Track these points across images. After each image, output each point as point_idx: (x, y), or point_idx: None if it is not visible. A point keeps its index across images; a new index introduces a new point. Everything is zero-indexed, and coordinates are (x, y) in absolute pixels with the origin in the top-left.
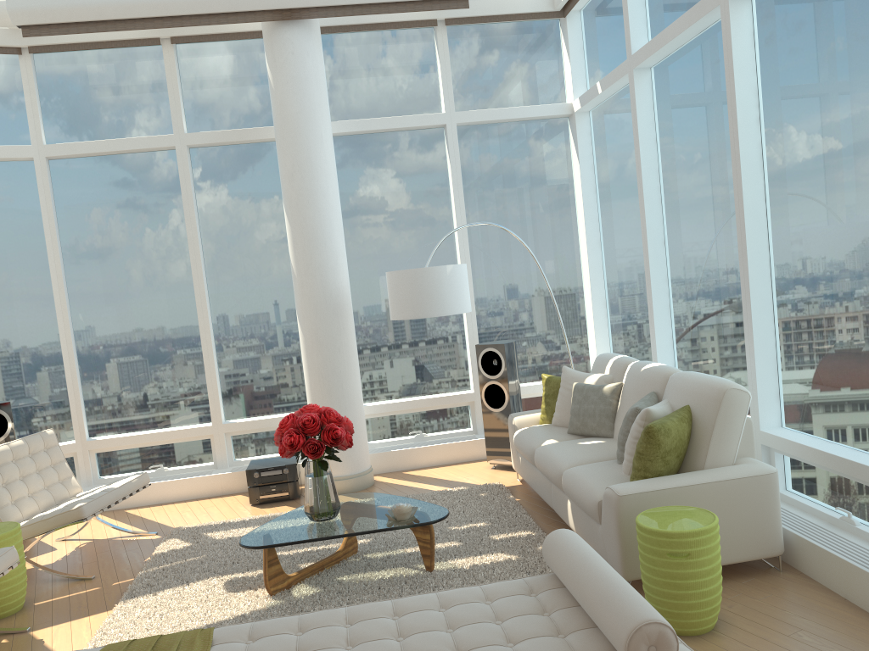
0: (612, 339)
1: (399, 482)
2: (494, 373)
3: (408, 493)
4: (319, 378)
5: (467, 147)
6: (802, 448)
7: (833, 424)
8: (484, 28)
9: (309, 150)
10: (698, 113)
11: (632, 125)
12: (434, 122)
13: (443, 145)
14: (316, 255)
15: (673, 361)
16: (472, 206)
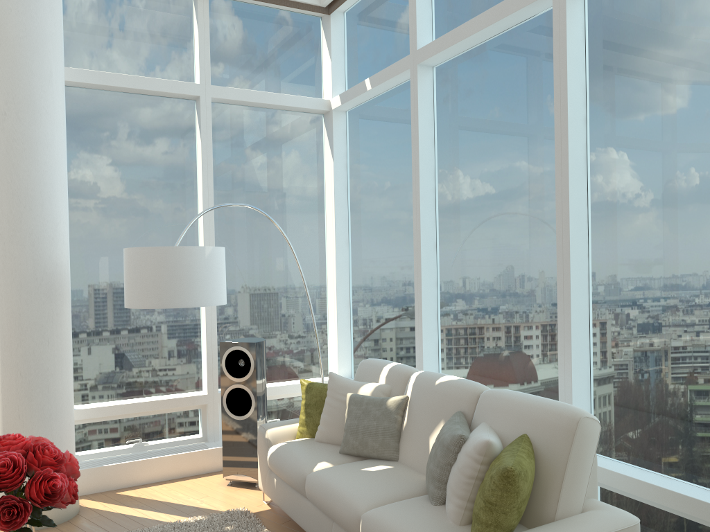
0: (354, 341)
1: (113, 509)
2: (240, 375)
3: (128, 527)
4: (16, 377)
5: (219, 126)
6: (641, 485)
7: (674, 457)
8: (247, 7)
9: (32, 86)
10: (495, 112)
11: (411, 121)
12: (186, 91)
13: (193, 119)
14: (29, 219)
15: (437, 369)
16: (220, 189)
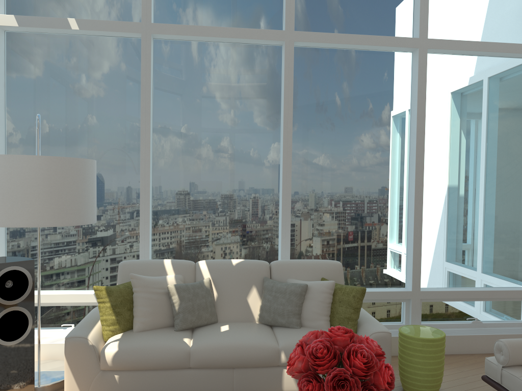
0: (14, 254)
1: None
2: (16, 297)
3: None
4: None
5: None
6: None
7: None
8: None
9: None
10: (220, 91)
11: (141, 74)
12: None
13: None
14: None
15: None
16: None
